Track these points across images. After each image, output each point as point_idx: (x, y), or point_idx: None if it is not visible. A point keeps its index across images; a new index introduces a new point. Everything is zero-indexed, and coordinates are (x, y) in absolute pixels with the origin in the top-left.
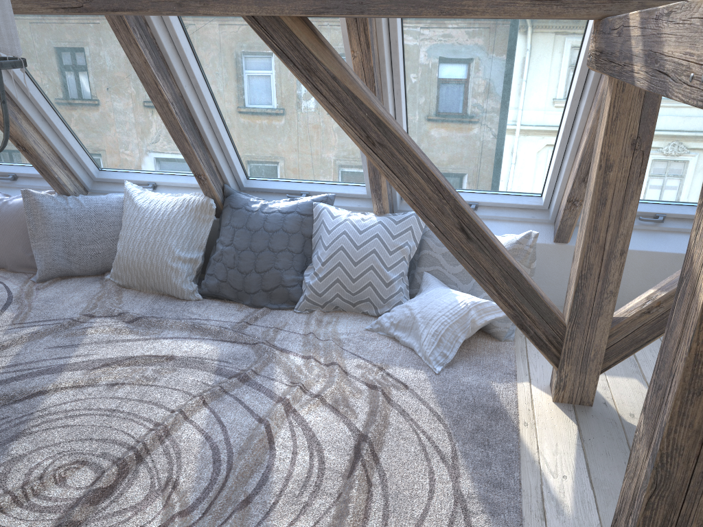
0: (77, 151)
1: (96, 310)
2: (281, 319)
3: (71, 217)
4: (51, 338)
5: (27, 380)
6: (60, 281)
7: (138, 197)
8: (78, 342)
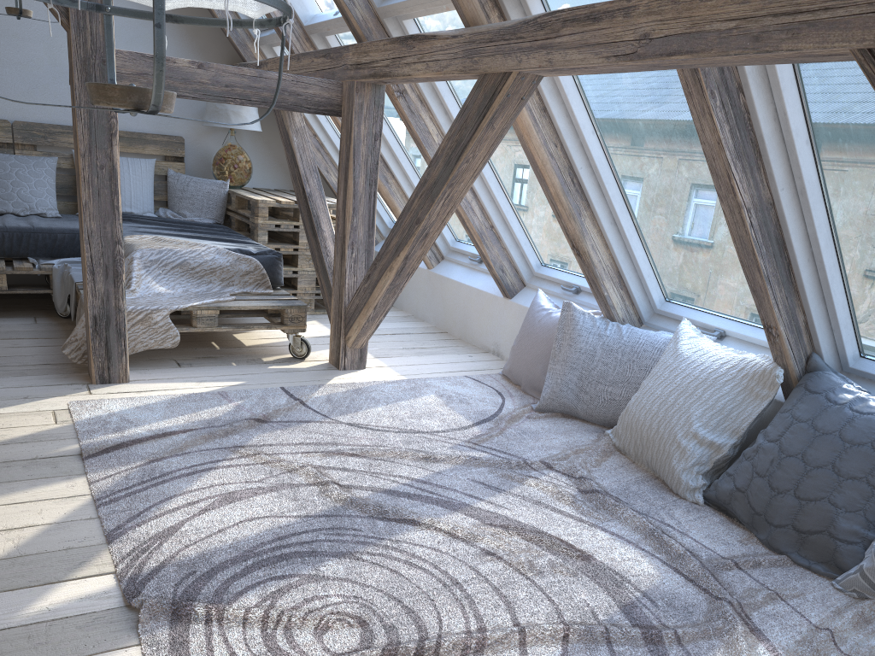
0: (642, 269)
1: (559, 462)
2: (797, 584)
3: (602, 346)
4: (485, 471)
5: (417, 503)
6: (557, 418)
7: (685, 342)
8: (506, 488)
